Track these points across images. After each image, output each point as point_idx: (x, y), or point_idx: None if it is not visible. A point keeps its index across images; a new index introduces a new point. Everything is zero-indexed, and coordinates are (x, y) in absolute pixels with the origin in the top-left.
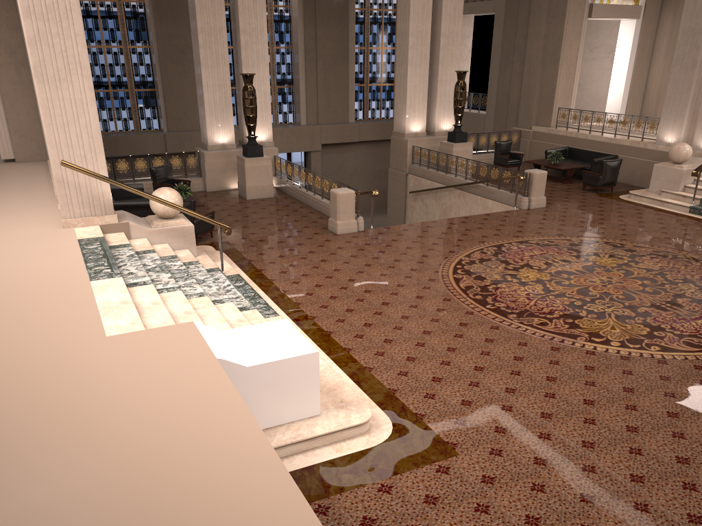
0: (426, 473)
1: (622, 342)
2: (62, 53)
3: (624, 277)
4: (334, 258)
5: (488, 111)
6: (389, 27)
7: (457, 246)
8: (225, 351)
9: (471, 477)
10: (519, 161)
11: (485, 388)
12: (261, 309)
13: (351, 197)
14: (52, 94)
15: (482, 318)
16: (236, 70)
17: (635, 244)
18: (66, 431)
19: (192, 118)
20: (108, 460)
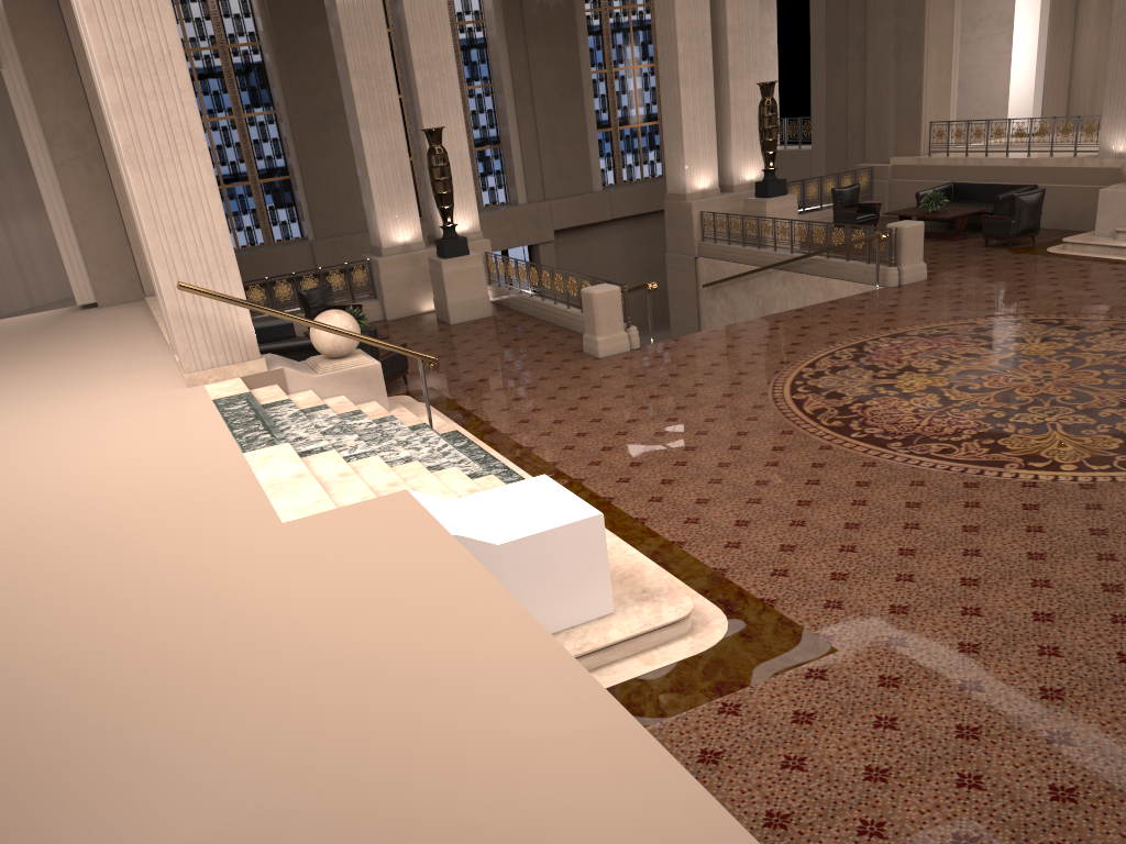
0: (789, 681)
1: (1080, 463)
2: (163, 122)
3: (1070, 369)
4: (600, 392)
5: (815, 145)
6: (642, 33)
7: (792, 353)
8: (462, 526)
9: (863, 681)
10: (875, 216)
11: (865, 553)
12: (499, 475)
13: (615, 297)
14: (154, 186)
15: (848, 452)
16: (413, 126)
17: (1082, 318)
18: (251, 650)
19: (351, 213)
20: (319, 682)
